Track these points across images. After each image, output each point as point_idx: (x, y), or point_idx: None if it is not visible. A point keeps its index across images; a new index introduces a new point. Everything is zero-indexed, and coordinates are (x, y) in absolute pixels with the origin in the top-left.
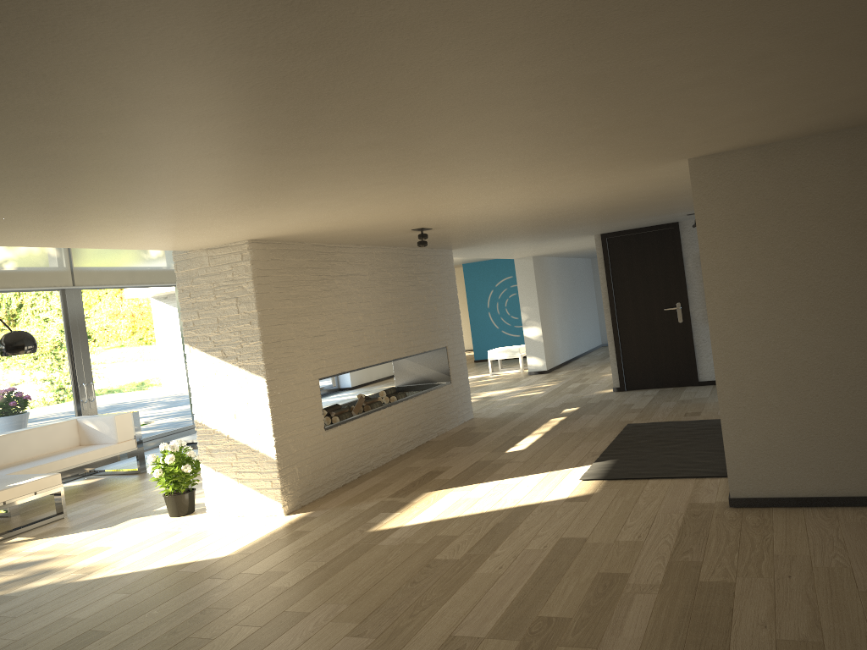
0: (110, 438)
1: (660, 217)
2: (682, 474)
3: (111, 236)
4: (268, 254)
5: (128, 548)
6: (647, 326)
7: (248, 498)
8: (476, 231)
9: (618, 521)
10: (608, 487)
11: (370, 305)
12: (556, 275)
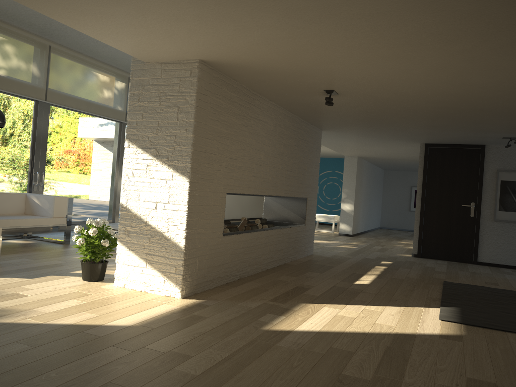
0: (48, 213)
1: (483, 135)
2: None
3: (87, 4)
4: (211, 78)
5: (41, 300)
6: (446, 214)
7: (152, 277)
8: (360, 110)
9: (514, 371)
10: (472, 332)
11: (269, 149)
12: (367, 174)
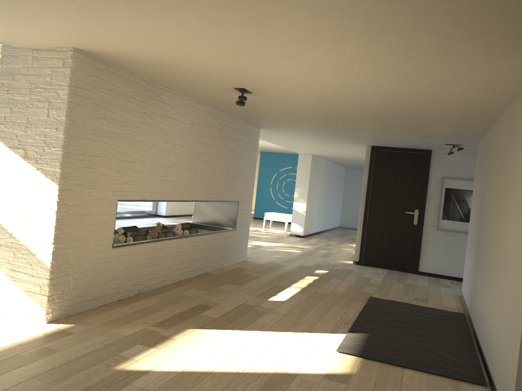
0: None
1: (426, 141)
2: (437, 370)
3: None
4: (93, 70)
5: None
6: (389, 221)
7: (16, 297)
8: (286, 110)
9: None
10: (365, 369)
11: (184, 149)
12: (323, 172)
